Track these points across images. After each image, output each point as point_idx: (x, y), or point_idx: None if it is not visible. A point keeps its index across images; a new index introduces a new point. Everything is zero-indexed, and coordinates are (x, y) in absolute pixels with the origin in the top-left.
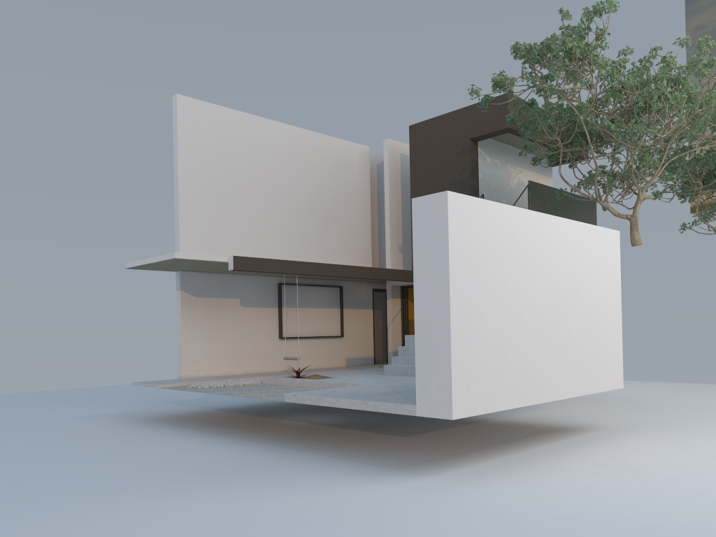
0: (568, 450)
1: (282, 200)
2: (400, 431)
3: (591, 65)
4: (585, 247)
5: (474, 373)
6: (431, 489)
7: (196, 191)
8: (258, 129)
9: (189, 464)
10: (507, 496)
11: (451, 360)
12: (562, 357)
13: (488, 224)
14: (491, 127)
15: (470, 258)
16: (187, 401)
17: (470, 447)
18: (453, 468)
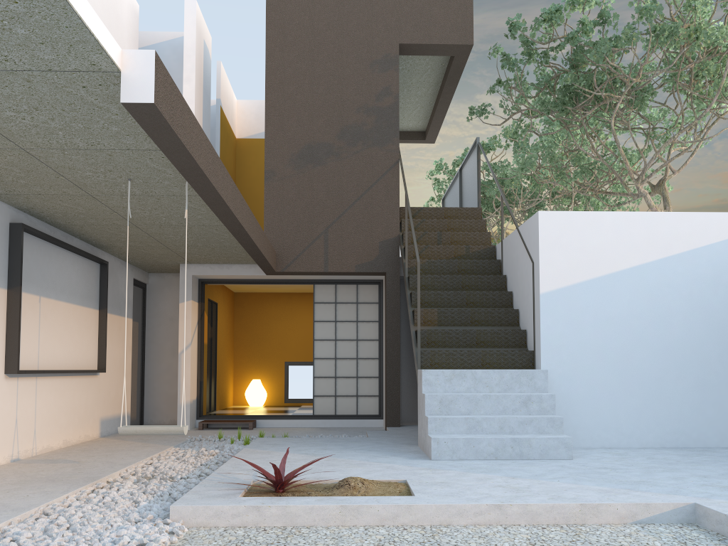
0: None
1: None
2: None
3: None
4: None
5: None
6: None
7: None
8: None
9: None
10: None
11: None
12: None
13: None
14: (441, 36)
15: None
16: None
17: None
18: None
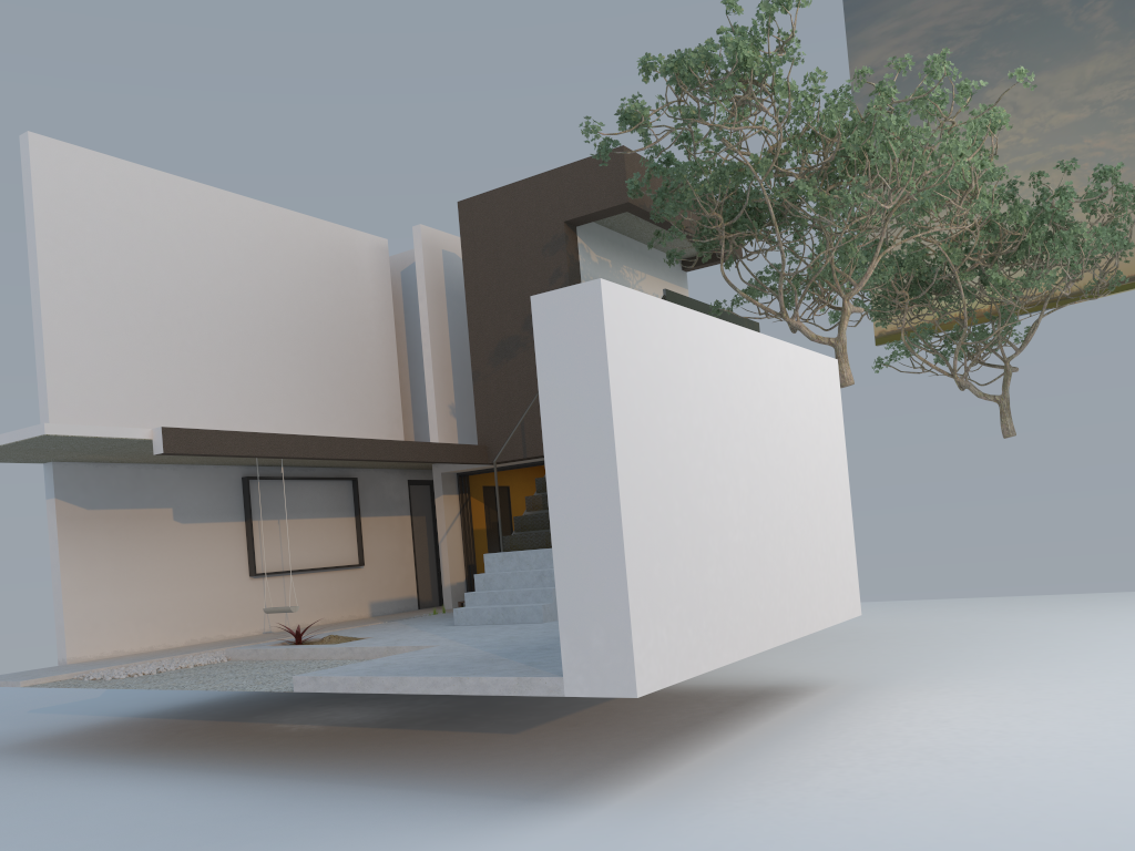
0: (805, 729)
1: (241, 329)
2: (501, 724)
3: (775, 91)
4: (797, 385)
5: (663, 608)
6: (614, 832)
7: (78, 312)
8: (190, 203)
9: (111, 837)
10: (758, 830)
11: (627, 588)
12: (782, 571)
13: (665, 342)
14: (598, 202)
15: (642, 401)
16: (77, 706)
17: (639, 741)
18: (631, 784)
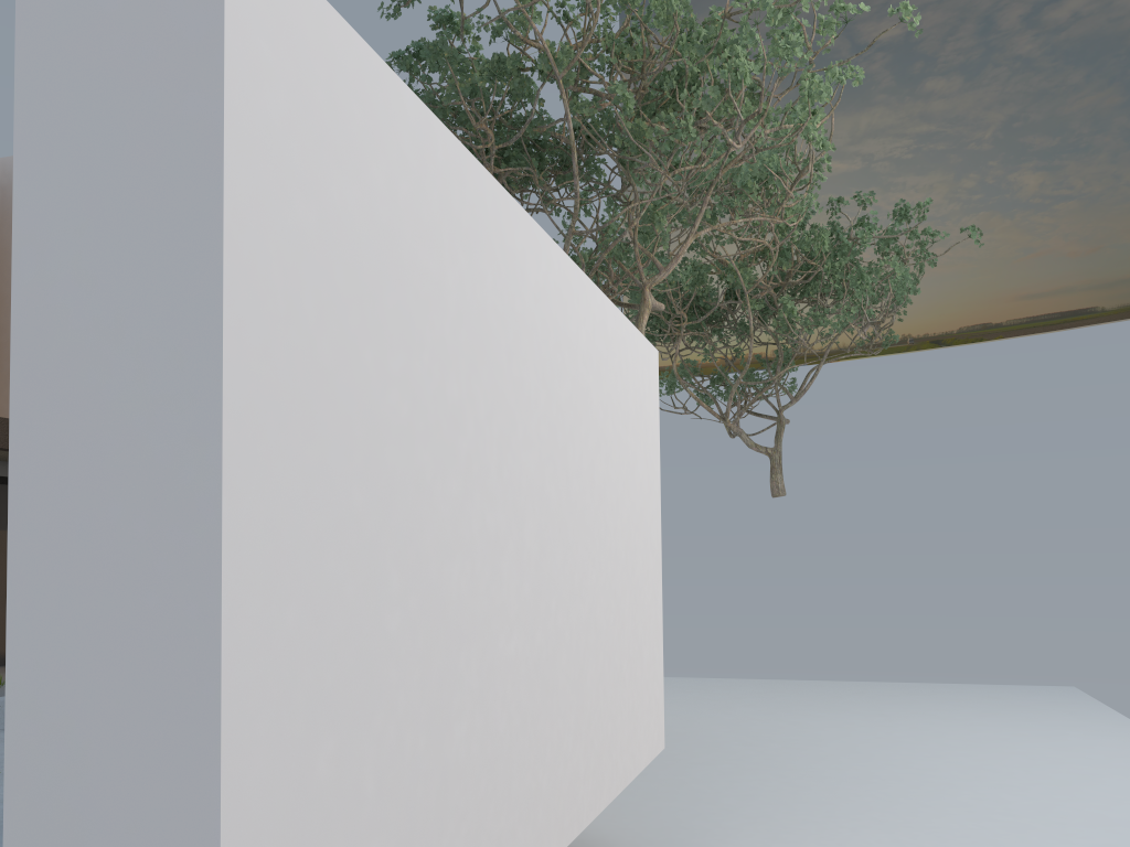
0: None
1: None
2: None
3: None
4: (615, 373)
5: None
6: None
7: None
8: None
9: None
10: None
11: (221, 845)
12: (578, 700)
13: (400, 182)
14: None
15: (328, 300)
16: None
17: None
18: None
